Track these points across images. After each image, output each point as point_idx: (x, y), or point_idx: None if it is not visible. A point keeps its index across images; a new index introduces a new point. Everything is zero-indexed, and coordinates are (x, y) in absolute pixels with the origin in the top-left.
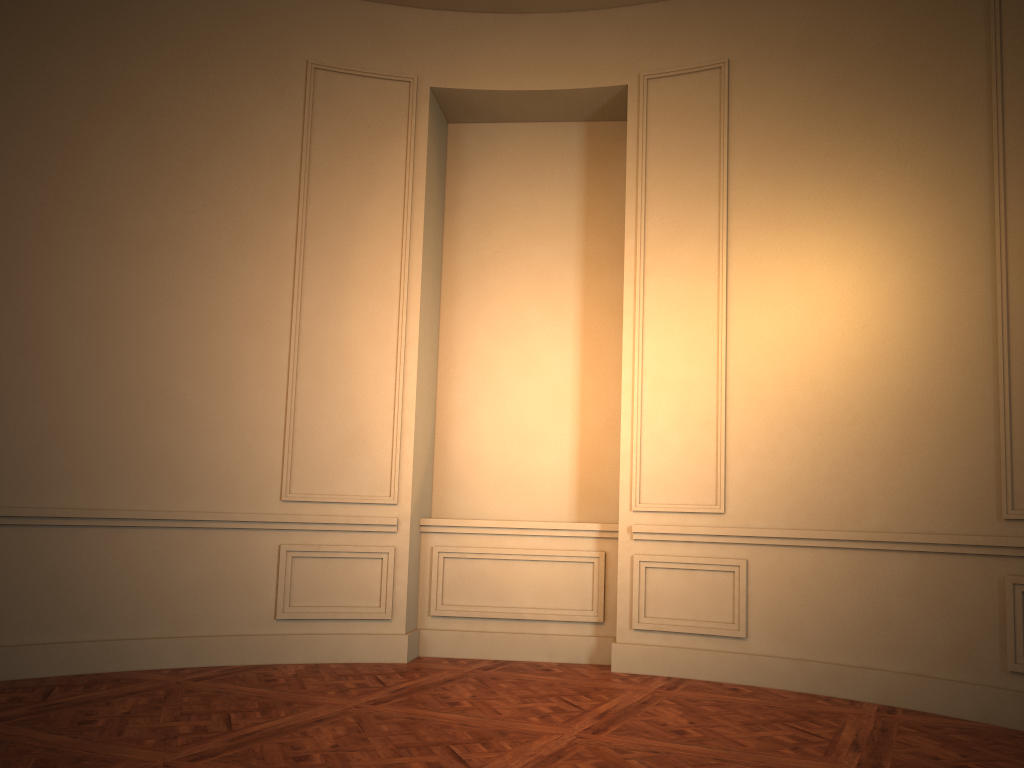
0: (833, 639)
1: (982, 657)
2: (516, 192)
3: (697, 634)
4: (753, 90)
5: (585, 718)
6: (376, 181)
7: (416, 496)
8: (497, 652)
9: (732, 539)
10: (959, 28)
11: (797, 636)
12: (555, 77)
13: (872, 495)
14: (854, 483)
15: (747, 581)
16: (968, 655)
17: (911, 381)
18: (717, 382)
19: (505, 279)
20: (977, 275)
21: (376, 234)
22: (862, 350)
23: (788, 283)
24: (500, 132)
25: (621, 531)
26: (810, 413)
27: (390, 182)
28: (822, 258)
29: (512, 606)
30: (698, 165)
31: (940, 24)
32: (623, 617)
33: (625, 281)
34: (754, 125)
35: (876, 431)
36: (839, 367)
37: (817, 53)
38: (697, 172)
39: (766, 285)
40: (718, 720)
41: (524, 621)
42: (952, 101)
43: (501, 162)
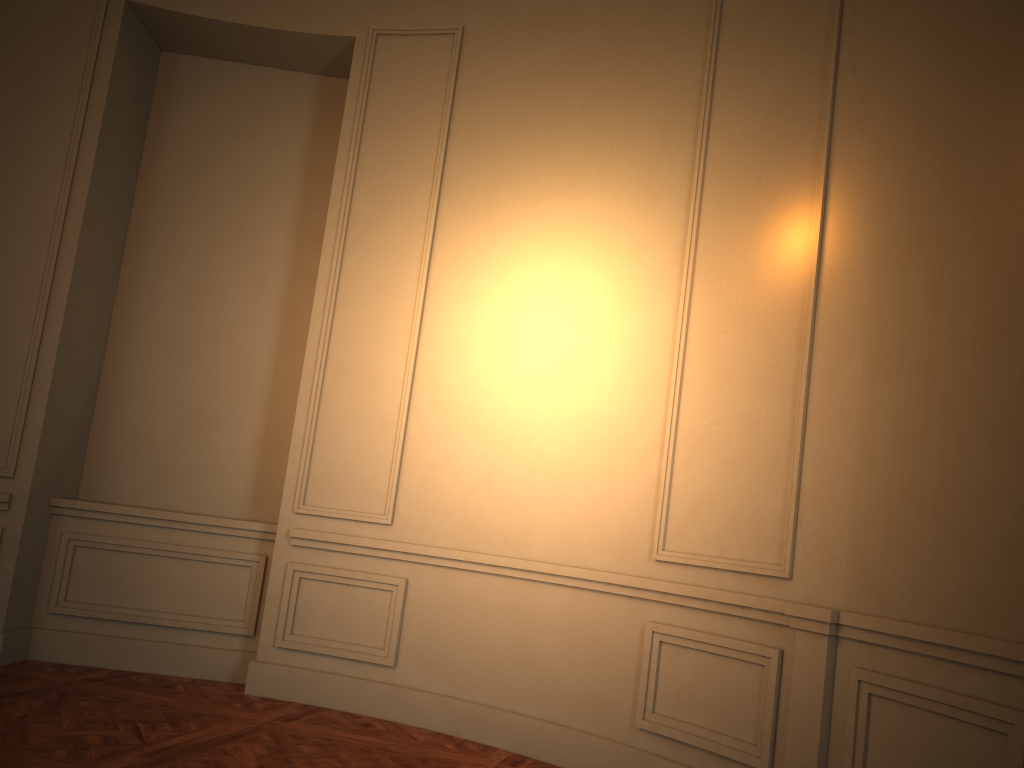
0: (481, 676)
1: (616, 709)
2: (230, 140)
3: (345, 658)
4: (484, 64)
5: (131, 755)
6: (41, 96)
7: (46, 471)
8: (123, 661)
9: (395, 555)
10: (683, 26)
11: (446, 669)
12: (277, 15)
13: (539, 520)
14: (524, 505)
15: (405, 603)
16: (604, 706)
17: (591, 399)
18: (404, 378)
19: (204, 236)
20: (665, 292)
21: (32, 158)
22: (551, 360)
23: (490, 278)
24: (221, 71)
25: (279, 534)
26: (492, 423)
27: (59, 100)
28: (526, 255)
29: (150, 609)
30: (418, 137)
31: (667, 19)
32: (268, 632)
33: (323, 254)
34: (480, 102)
35: (552, 450)
36: (527, 376)
37: (551, 33)
38: (415, 144)
39: (468, 278)
40: (298, 765)
41: (162, 628)
42: (667, 103)
43: (218, 104)
